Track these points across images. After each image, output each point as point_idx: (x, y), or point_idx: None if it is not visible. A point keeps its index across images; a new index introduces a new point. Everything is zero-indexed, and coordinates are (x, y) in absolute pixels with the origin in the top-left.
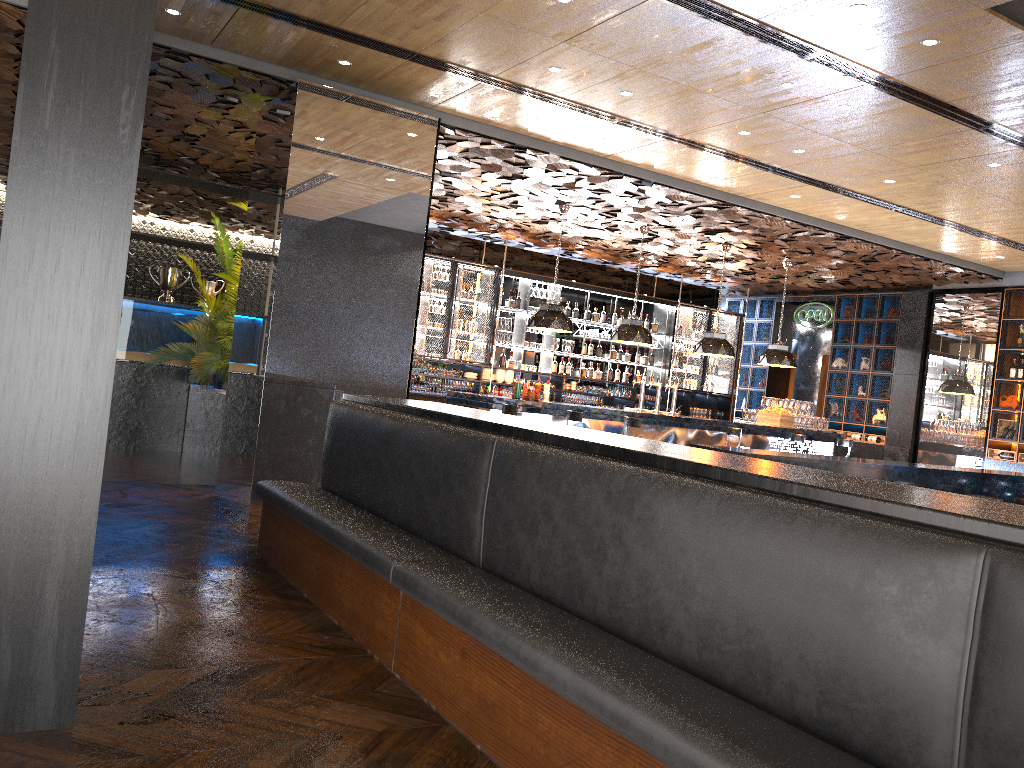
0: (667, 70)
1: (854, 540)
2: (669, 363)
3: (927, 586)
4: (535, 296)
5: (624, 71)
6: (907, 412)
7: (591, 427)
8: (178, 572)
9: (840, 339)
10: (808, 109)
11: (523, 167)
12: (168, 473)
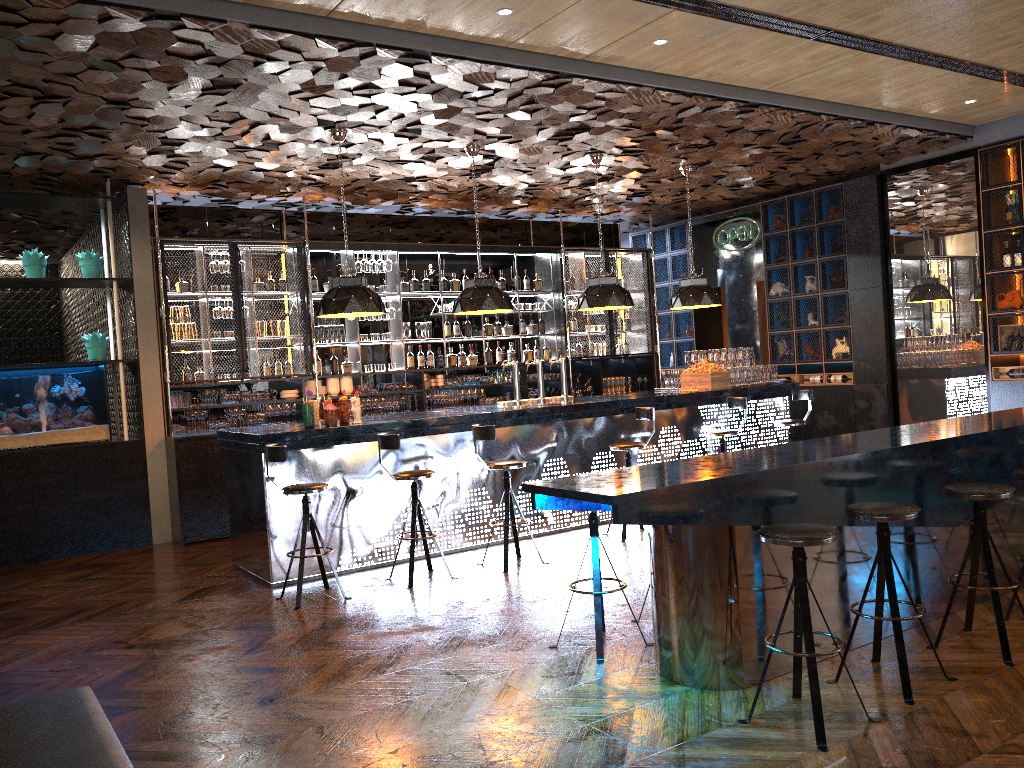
0: None
1: None
2: (564, 328)
3: None
4: (366, 271)
5: None
6: (876, 337)
7: (435, 446)
8: None
9: (774, 258)
10: None
11: (217, 64)
12: None
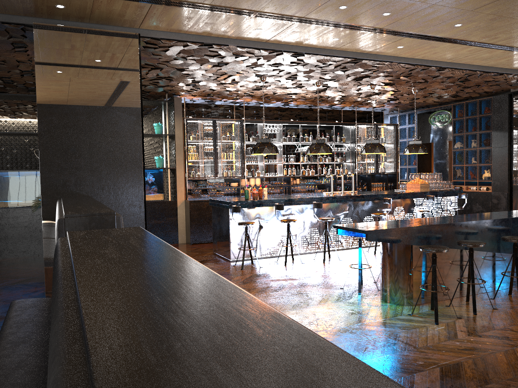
0: None
1: None
2: (355, 159)
3: None
4: (268, 132)
5: None
6: (503, 170)
7: (296, 210)
8: None
9: (457, 130)
10: None
11: (221, 57)
12: (38, 273)
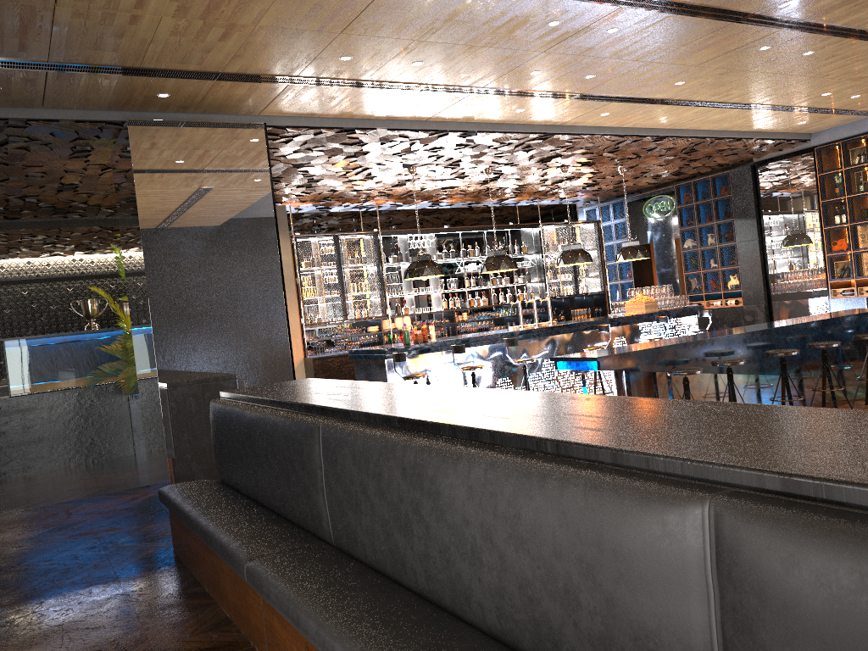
0: (443, 35)
1: (596, 501)
2: (544, 277)
3: (663, 546)
4: (414, 247)
5: (406, 45)
6: (755, 273)
7: (478, 353)
8: (94, 592)
9: (686, 222)
10: (581, 39)
11: (361, 145)
12: (116, 481)
